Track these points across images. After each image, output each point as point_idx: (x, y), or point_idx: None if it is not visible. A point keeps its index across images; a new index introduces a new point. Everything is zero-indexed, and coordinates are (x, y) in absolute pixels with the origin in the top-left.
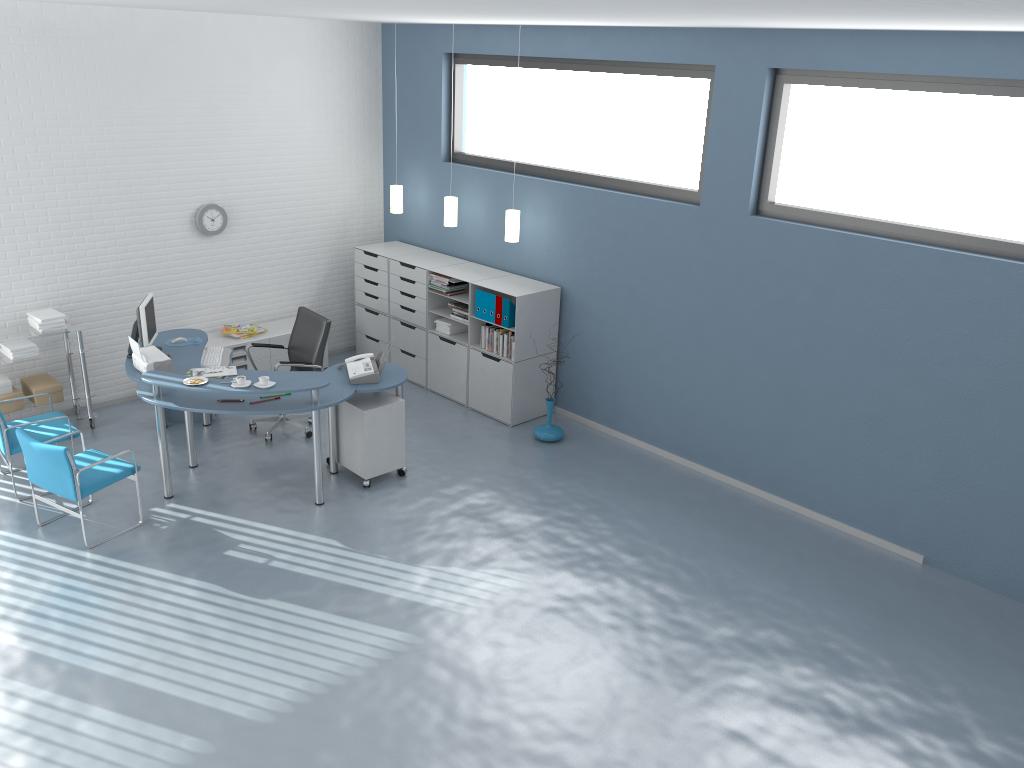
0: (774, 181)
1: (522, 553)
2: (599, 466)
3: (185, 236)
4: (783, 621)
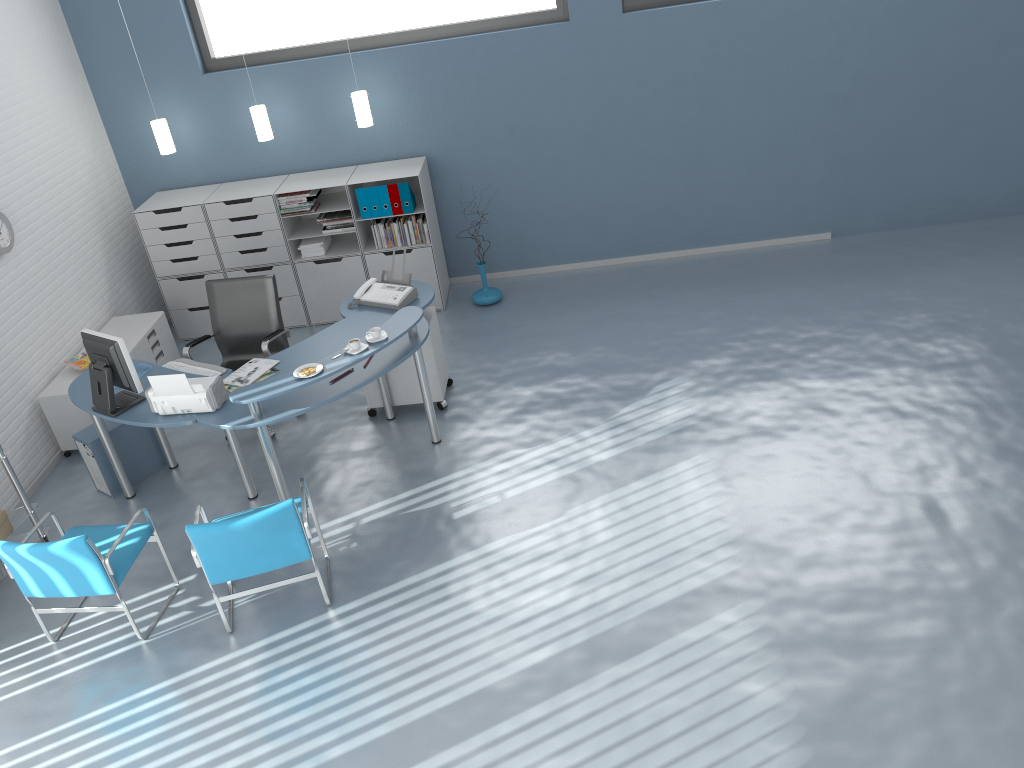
0: None
1: (645, 369)
2: (563, 296)
3: None
4: (842, 305)
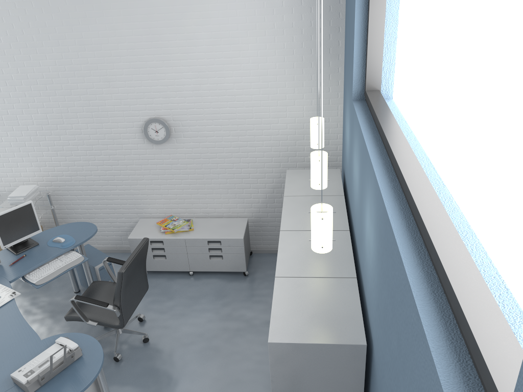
0: None
1: None
2: None
3: (138, 142)
4: None
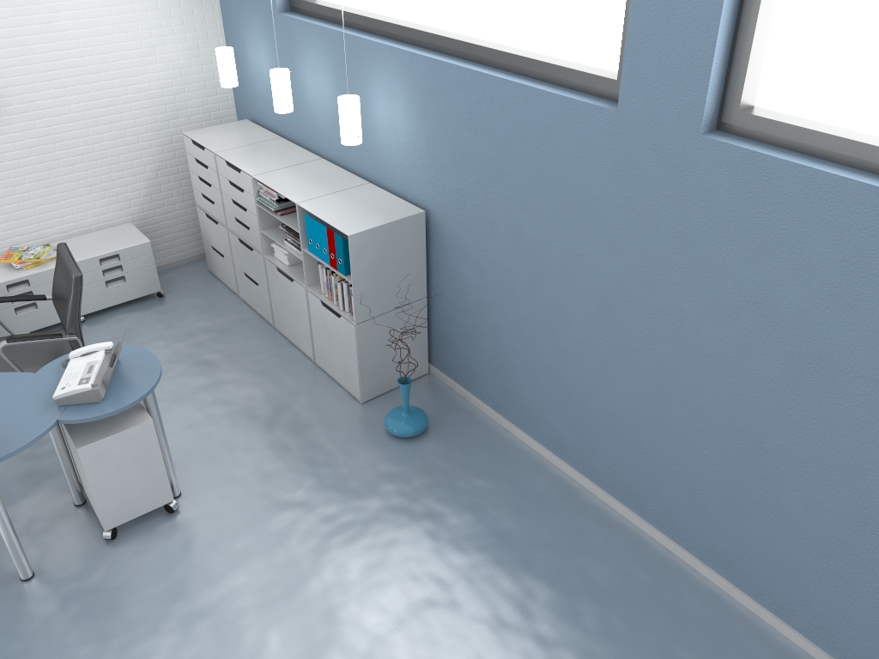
0: (756, 68)
1: None
2: (464, 492)
3: None
4: None
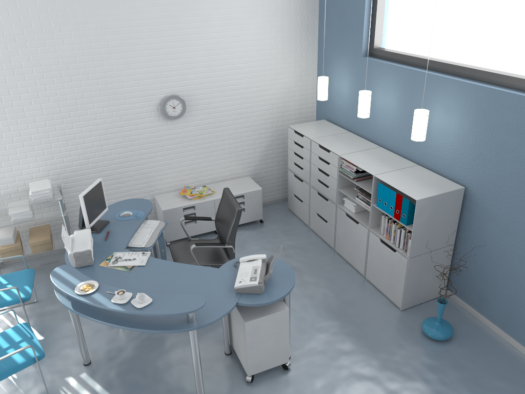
0: None
1: None
2: (489, 390)
3: (153, 120)
4: None
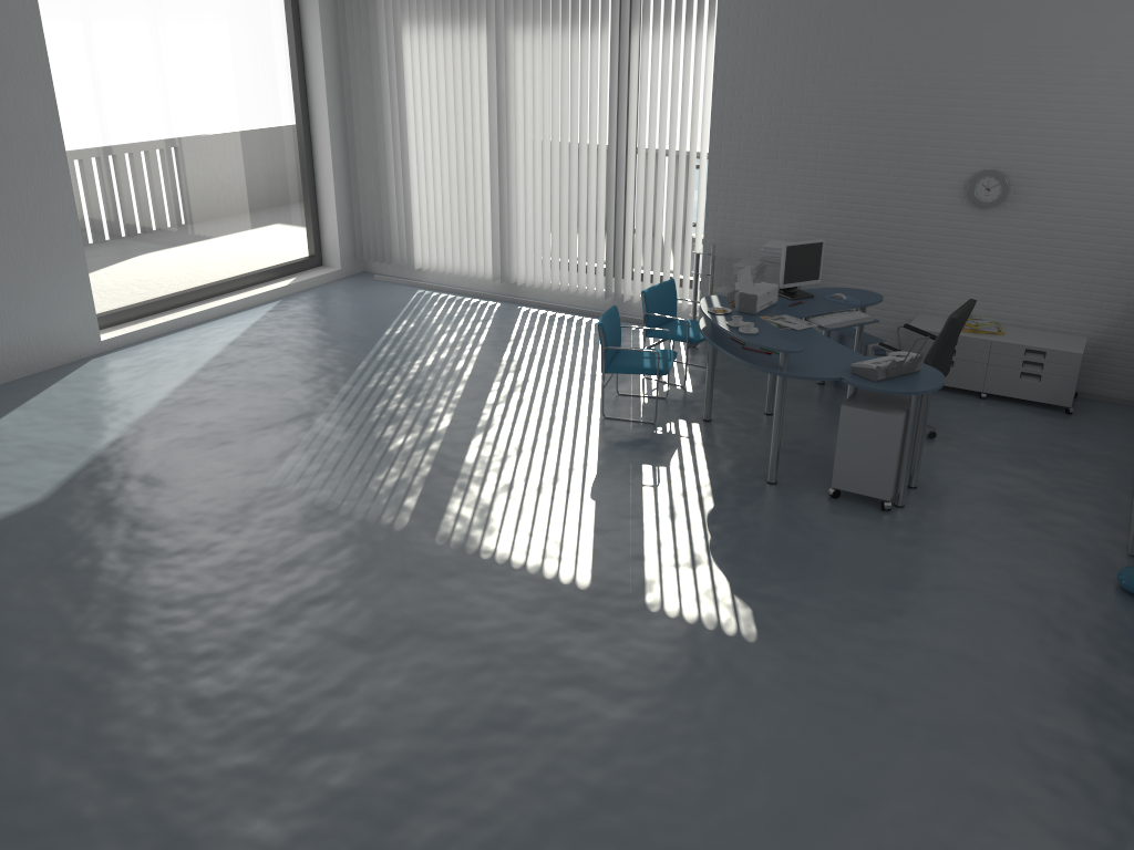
0: None
1: (799, 619)
2: (1118, 648)
3: (952, 202)
4: None
